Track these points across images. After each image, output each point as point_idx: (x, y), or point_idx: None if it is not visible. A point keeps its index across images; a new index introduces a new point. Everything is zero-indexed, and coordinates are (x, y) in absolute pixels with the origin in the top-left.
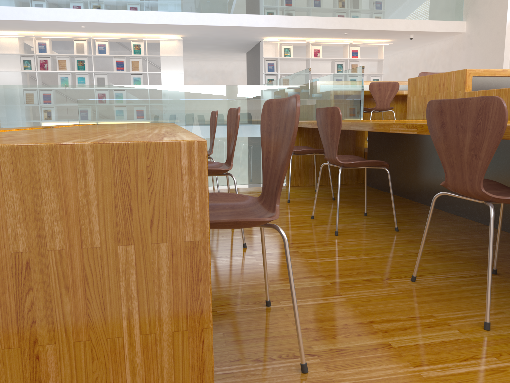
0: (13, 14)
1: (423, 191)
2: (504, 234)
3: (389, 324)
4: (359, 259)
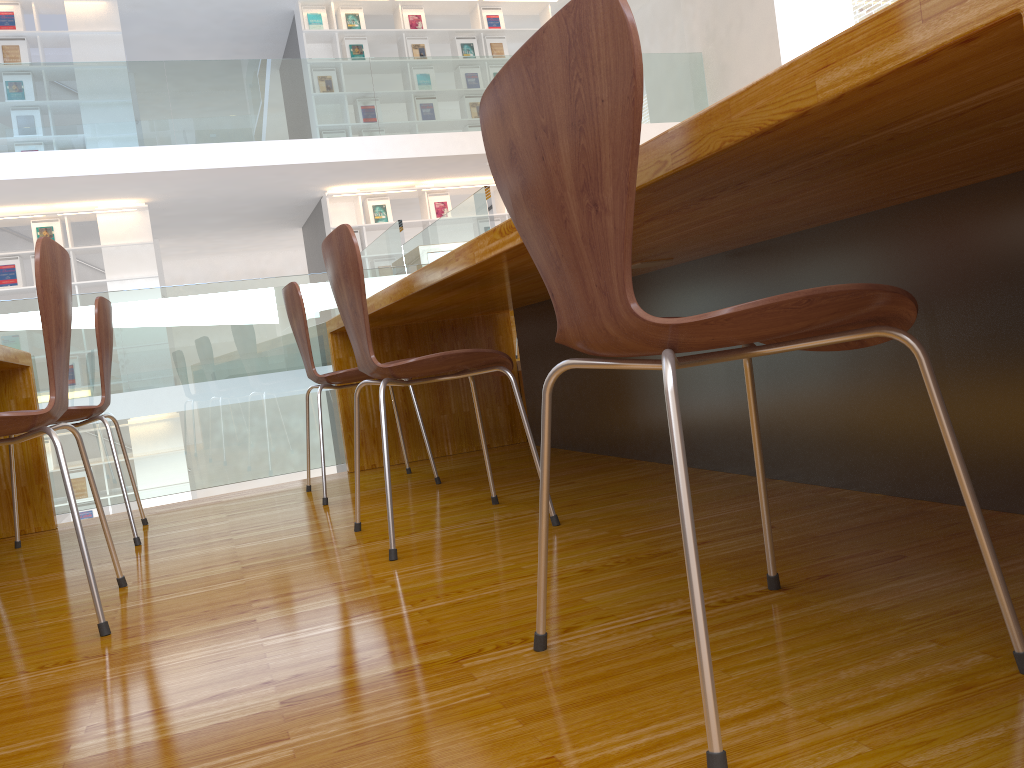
0: None
1: (638, 429)
2: (813, 491)
3: None
4: (416, 612)
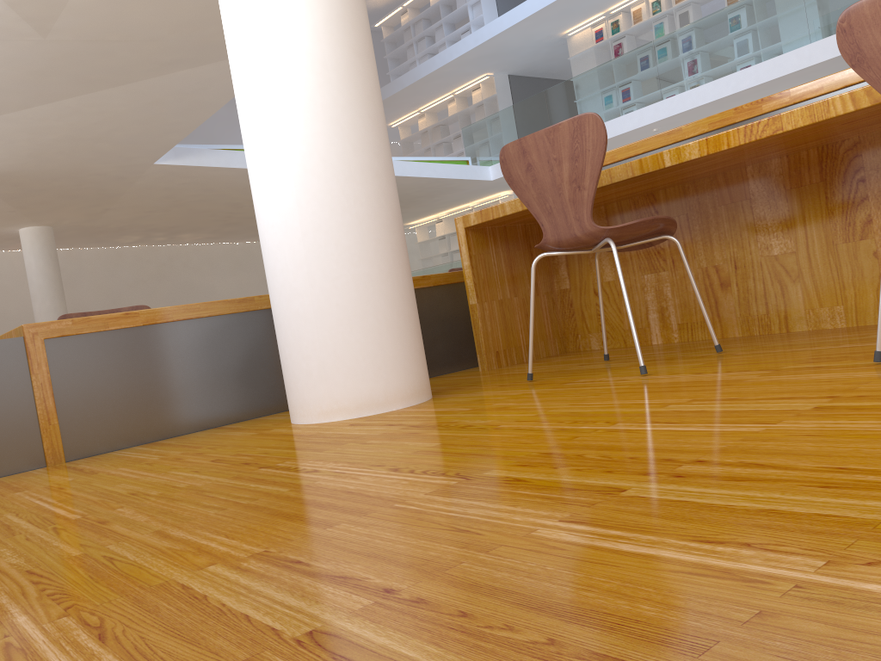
0: None
1: None
2: None
3: None
4: None
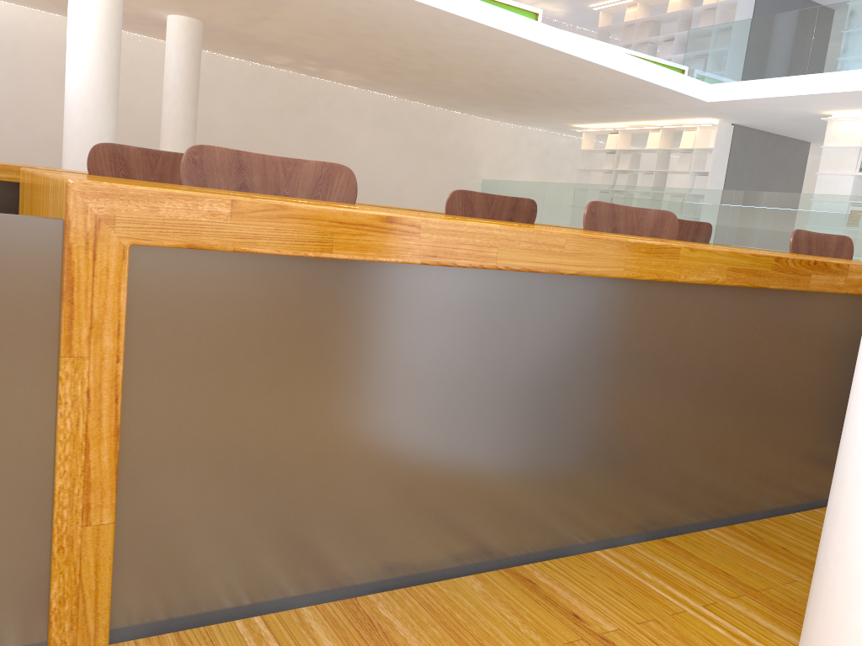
0: (834, 83)
1: None
2: None
3: None
4: None
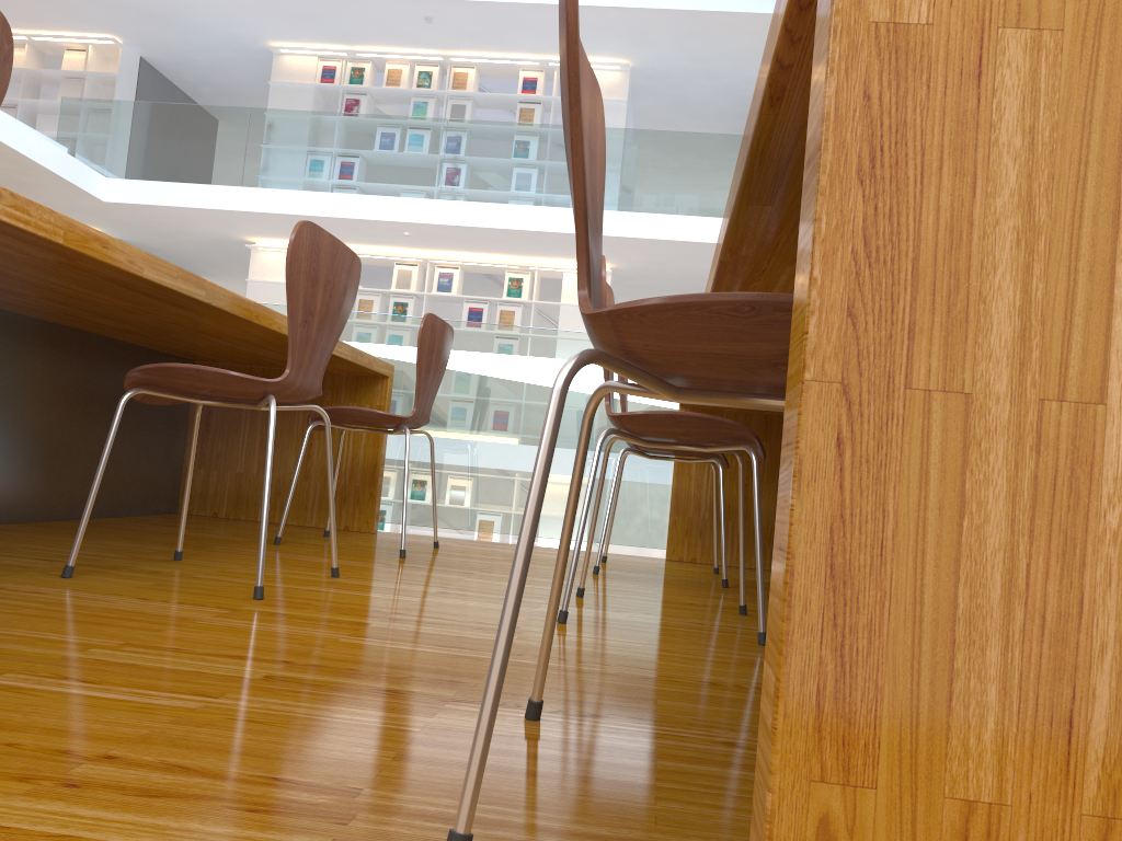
0: (281, 203)
1: None
2: None
3: (141, 775)
4: None
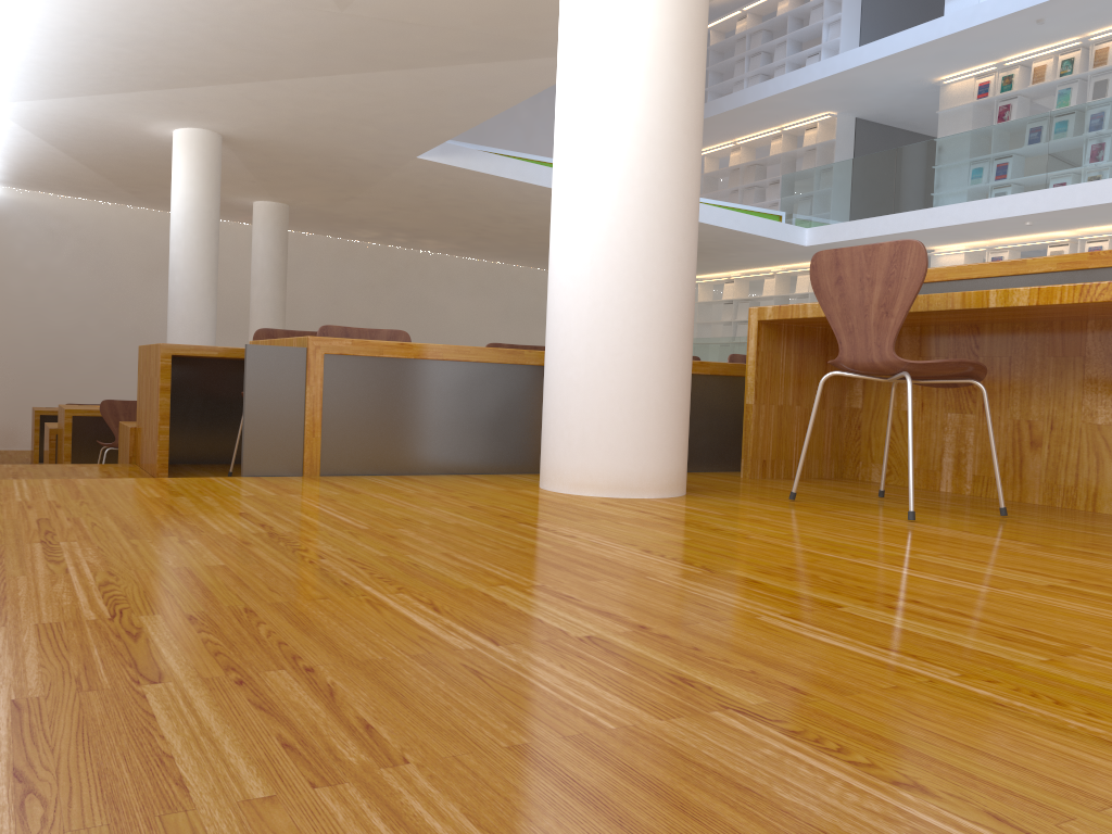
0: (916, 221)
1: None
2: None
3: None
4: None
